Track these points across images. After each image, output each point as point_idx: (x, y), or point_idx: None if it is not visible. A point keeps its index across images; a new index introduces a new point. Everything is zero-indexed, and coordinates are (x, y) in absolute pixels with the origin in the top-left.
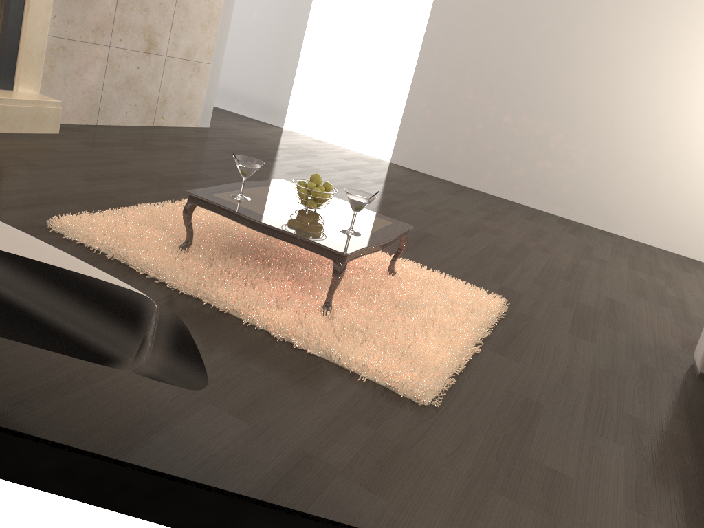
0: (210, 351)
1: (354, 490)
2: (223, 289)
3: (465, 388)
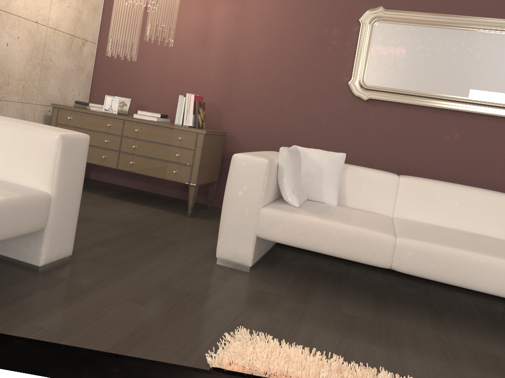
0: (416, 355)
1: (273, 291)
2: None
3: (192, 360)
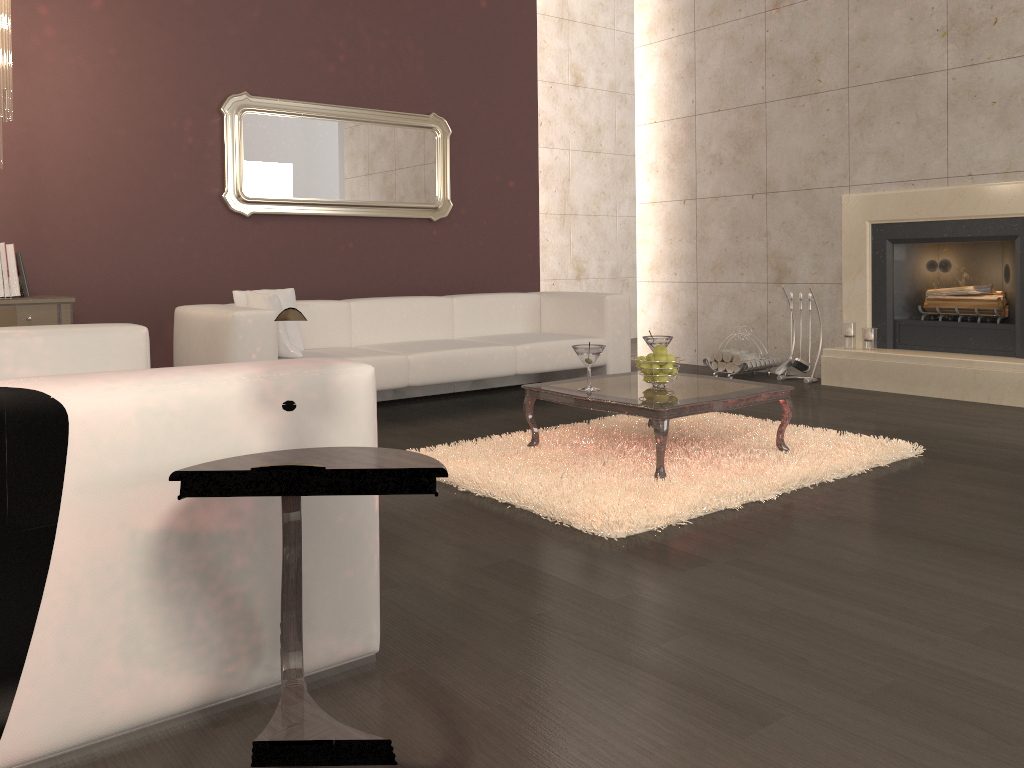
0: (479, 432)
1: None
2: (567, 430)
3: None
